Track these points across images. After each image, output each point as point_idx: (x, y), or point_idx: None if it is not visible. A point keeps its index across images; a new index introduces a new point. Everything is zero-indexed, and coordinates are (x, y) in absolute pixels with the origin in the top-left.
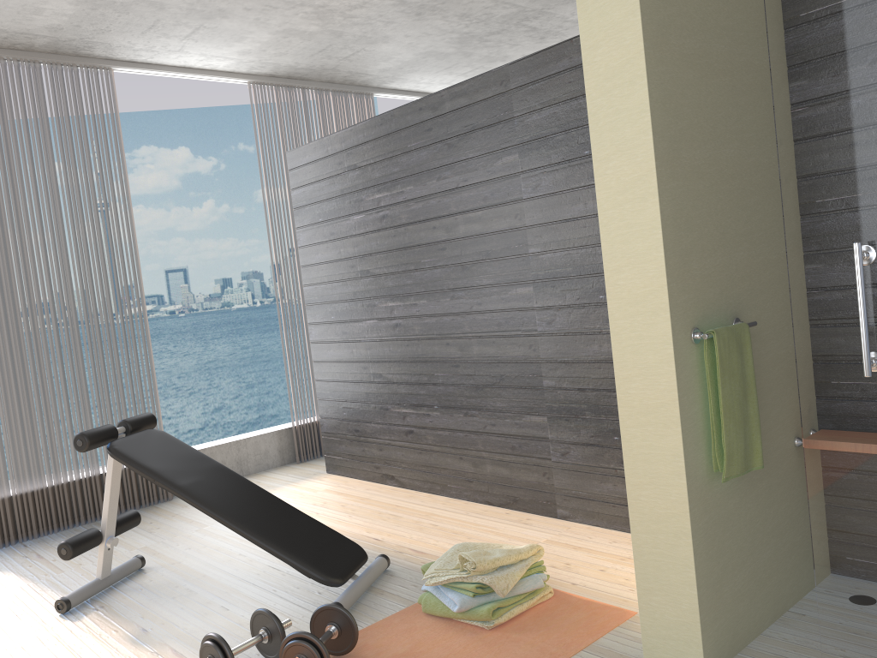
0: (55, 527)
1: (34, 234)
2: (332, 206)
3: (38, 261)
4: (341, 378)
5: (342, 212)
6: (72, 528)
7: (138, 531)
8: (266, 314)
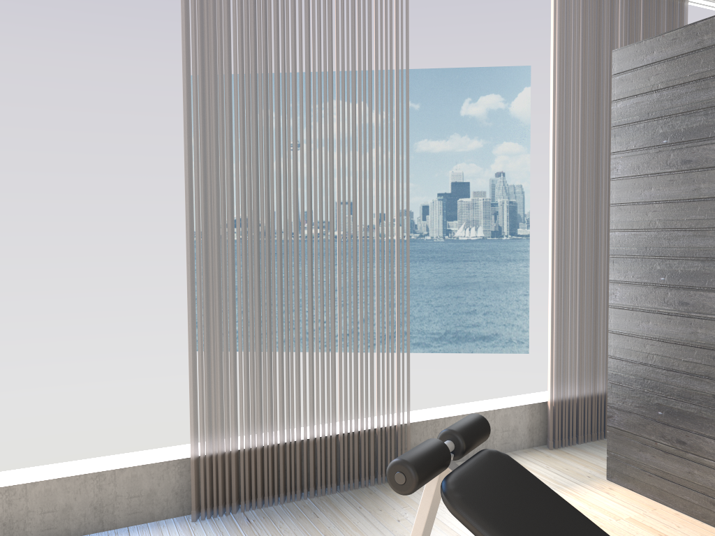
0: (281, 497)
1: (301, 131)
2: (695, 122)
3: (302, 166)
4: (662, 363)
5: (714, 131)
6: (299, 500)
7: (387, 535)
8: (411, 247)
